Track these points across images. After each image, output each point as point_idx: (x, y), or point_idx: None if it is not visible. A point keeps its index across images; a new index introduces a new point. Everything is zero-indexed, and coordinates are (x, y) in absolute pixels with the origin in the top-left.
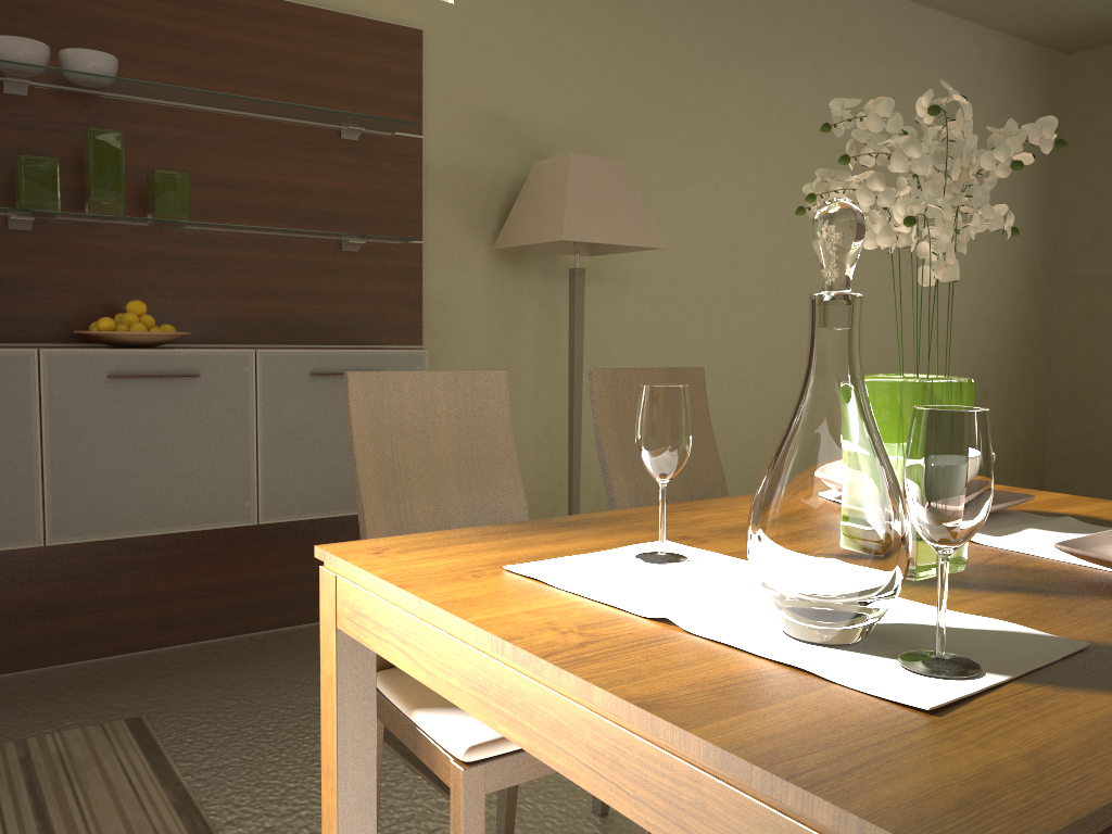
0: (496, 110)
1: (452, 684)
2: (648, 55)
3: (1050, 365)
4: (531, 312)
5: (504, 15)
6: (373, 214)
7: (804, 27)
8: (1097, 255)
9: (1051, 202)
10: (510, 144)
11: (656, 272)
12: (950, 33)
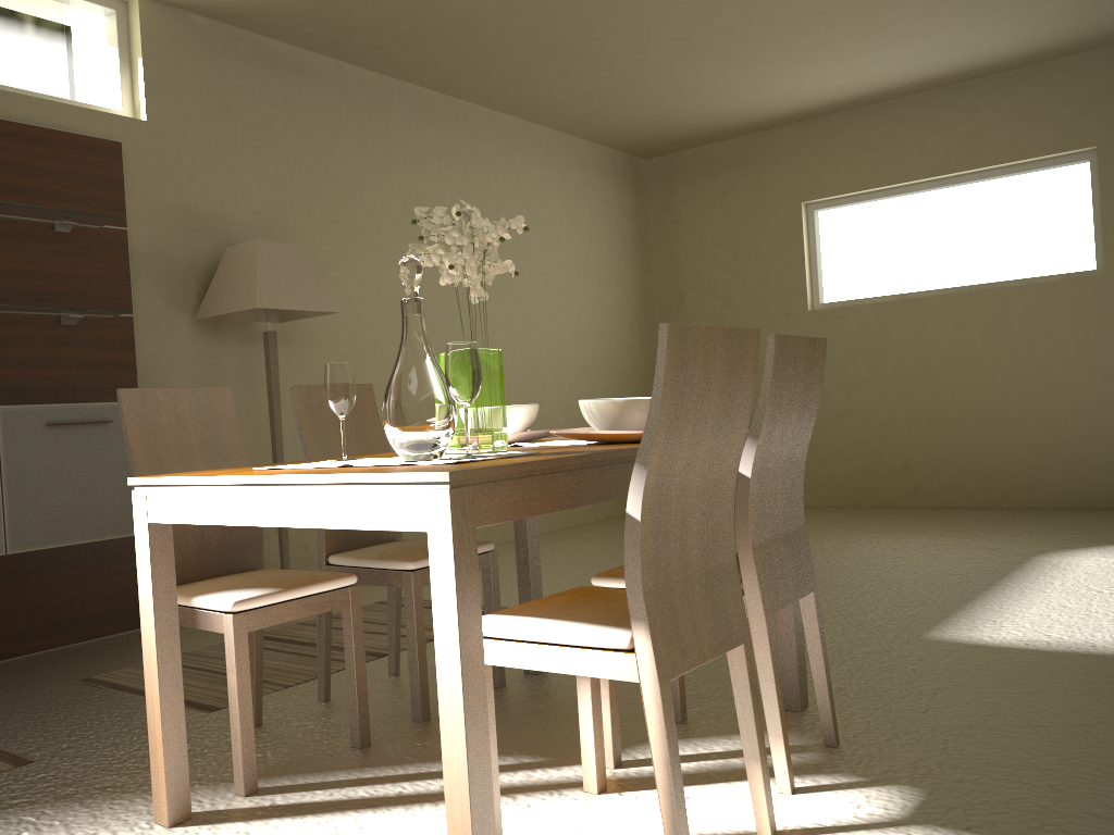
0: (190, 206)
1: (234, 515)
2: (315, 161)
3: None
4: (232, 370)
5: (191, 130)
6: (87, 293)
7: (439, 139)
8: (683, 310)
9: (647, 271)
10: (204, 234)
11: (336, 334)
12: (555, 143)
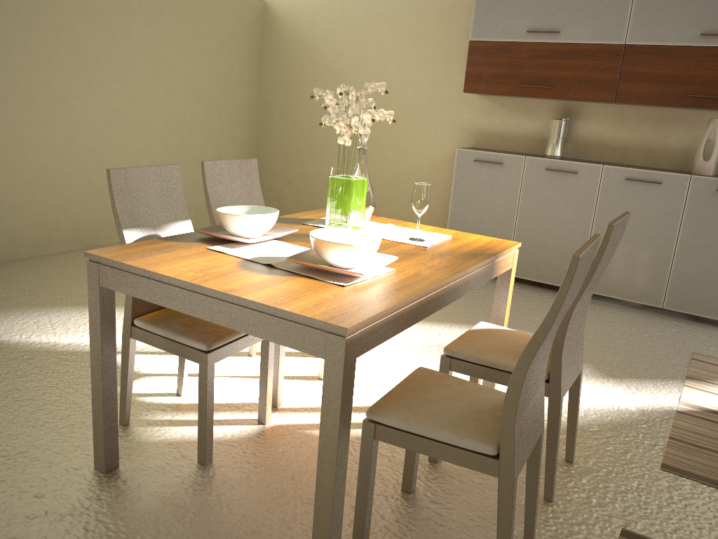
0: None
1: None
2: None
3: None
4: None
5: None
6: None
7: None
8: None
9: None
10: None
11: None
12: None
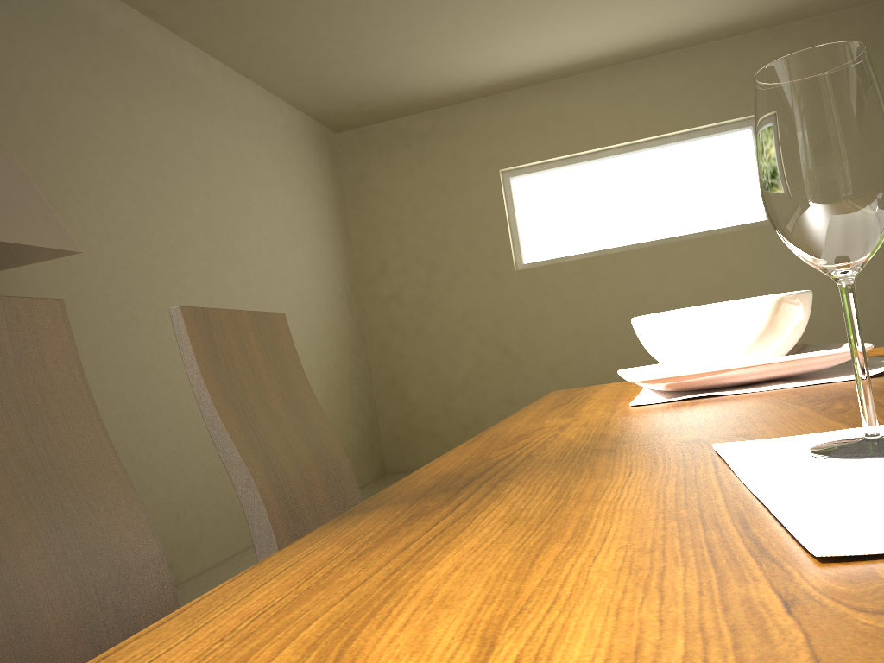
0: None
1: None
2: (7, 65)
3: (371, 366)
4: None
5: None
6: None
7: (154, 71)
8: (387, 278)
9: (348, 241)
10: None
11: (50, 297)
12: (264, 101)
